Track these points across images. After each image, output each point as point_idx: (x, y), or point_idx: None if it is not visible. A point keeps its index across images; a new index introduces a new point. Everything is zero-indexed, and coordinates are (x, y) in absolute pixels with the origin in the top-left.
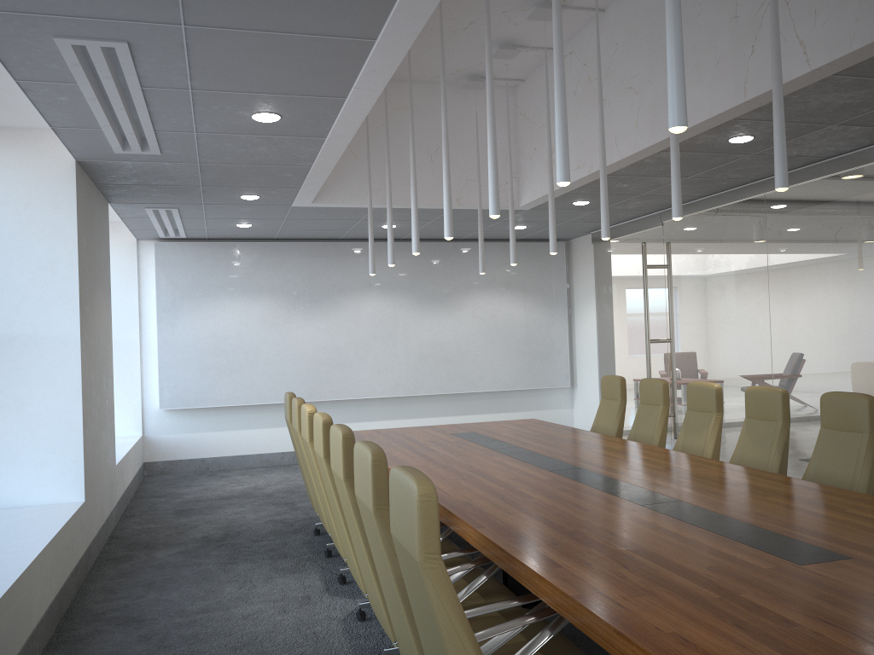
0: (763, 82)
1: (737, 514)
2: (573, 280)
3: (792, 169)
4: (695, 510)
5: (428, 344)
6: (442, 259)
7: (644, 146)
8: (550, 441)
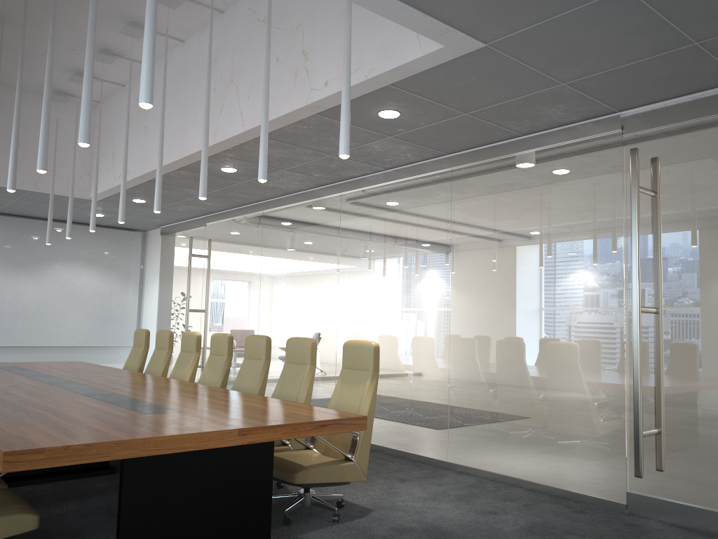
0: (224, 133)
1: (145, 399)
2: (146, 262)
3: (277, 196)
4: (121, 397)
5: (9, 303)
6: (31, 233)
7: (164, 163)
8: (73, 371)
